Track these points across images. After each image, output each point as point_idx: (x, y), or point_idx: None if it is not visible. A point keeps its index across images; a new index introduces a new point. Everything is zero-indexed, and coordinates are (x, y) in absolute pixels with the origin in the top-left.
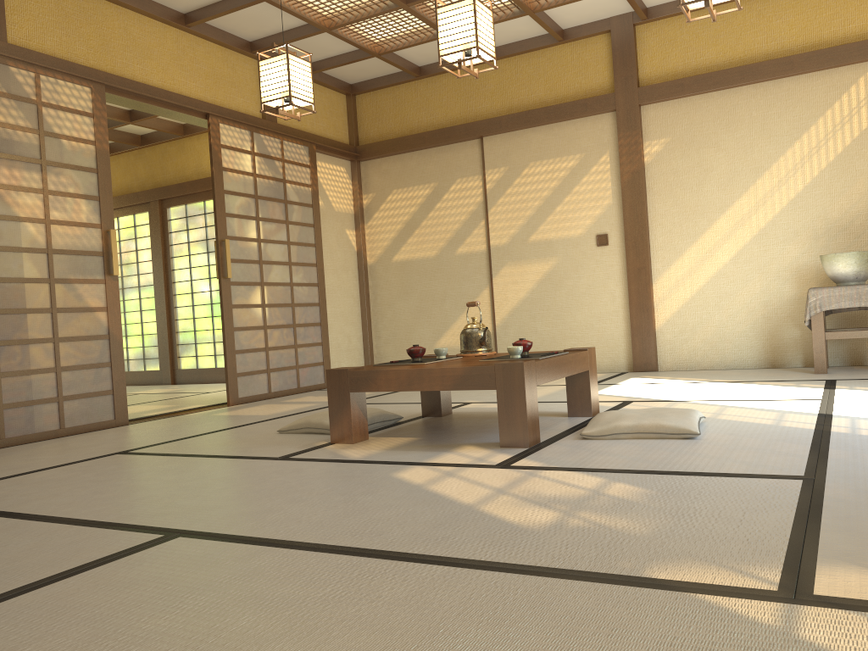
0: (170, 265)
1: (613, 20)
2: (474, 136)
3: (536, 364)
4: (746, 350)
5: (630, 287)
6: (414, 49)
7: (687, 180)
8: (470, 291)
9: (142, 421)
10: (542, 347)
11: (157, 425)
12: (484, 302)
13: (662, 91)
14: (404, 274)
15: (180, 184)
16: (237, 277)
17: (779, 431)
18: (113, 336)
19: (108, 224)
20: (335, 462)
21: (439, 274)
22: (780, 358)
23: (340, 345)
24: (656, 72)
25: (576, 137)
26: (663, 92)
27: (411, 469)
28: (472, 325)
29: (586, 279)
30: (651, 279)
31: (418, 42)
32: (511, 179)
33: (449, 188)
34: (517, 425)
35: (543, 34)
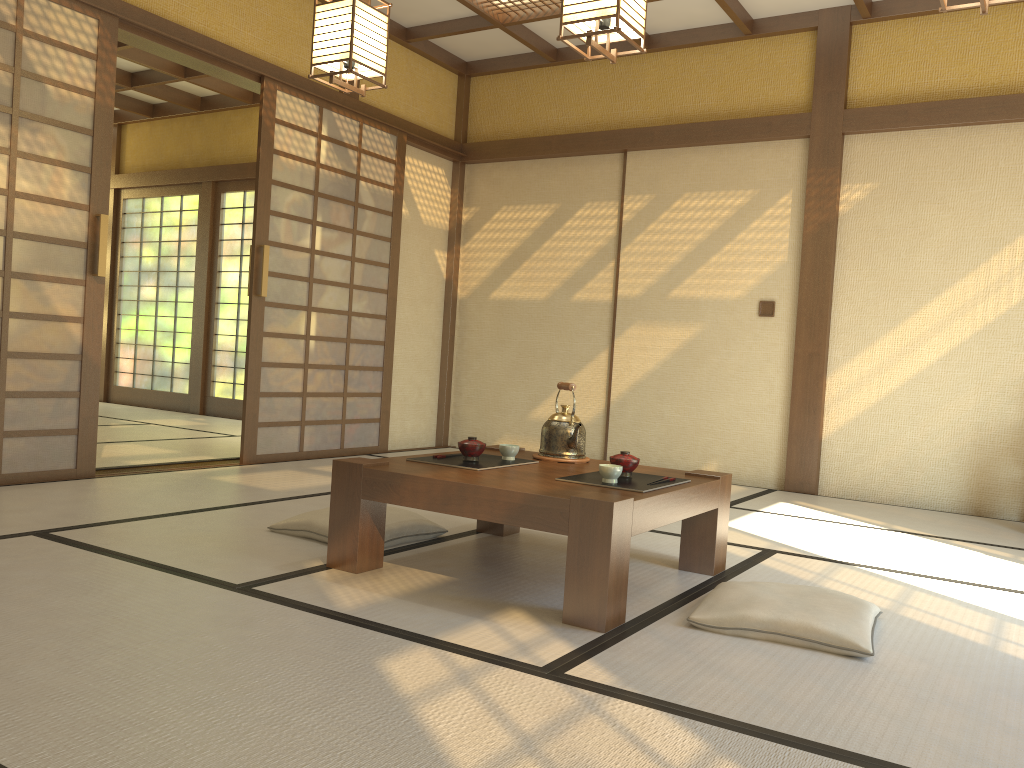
0: (217, 265)
1: (823, 14)
2: (615, 148)
3: (636, 503)
4: (942, 485)
5: (795, 377)
6: (551, 24)
7: (895, 243)
8: (584, 351)
9: (115, 475)
10: (668, 438)
11: (126, 486)
12: (599, 368)
13: (877, 119)
14: (502, 317)
15: (241, 165)
16: (276, 297)
17: (999, 666)
18: (87, 358)
19: (100, 206)
20: (309, 612)
21: (547, 323)
22: (988, 504)
23: (407, 398)
24: (872, 91)
25: (751, 167)
26: (878, 120)
27: (411, 652)
28: (560, 417)
29: (737, 357)
30: (825, 370)
31: (556, 14)
32: (657, 211)
33: (574, 213)
34: (592, 596)
35: (726, 23)
